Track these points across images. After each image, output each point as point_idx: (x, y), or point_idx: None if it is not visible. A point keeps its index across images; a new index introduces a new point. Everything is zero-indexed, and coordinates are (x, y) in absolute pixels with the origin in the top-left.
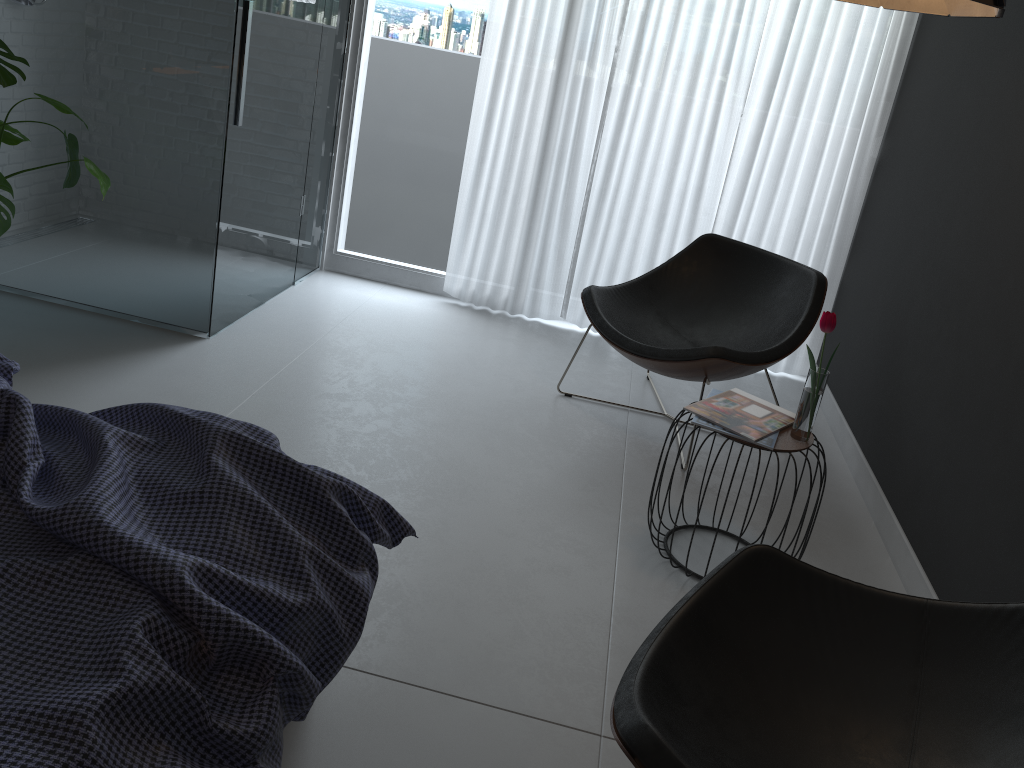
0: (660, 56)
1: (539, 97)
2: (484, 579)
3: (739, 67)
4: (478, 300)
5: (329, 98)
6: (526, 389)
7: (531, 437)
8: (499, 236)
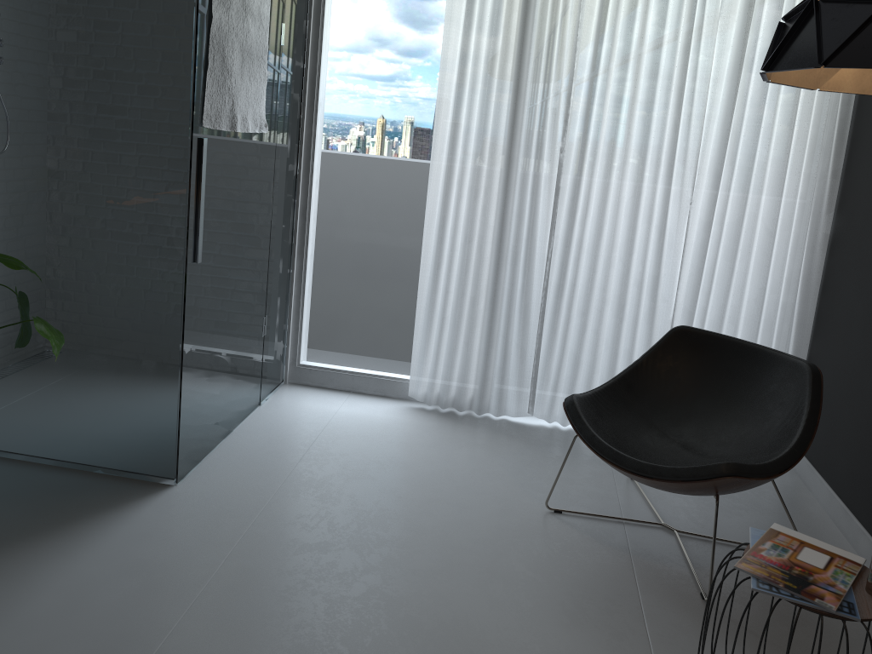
0: (605, 153)
1: (489, 201)
2: None
3: (684, 157)
4: (444, 403)
5: (285, 218)
6: (513, 509)
7: (533, 576)
8: (460, 338)
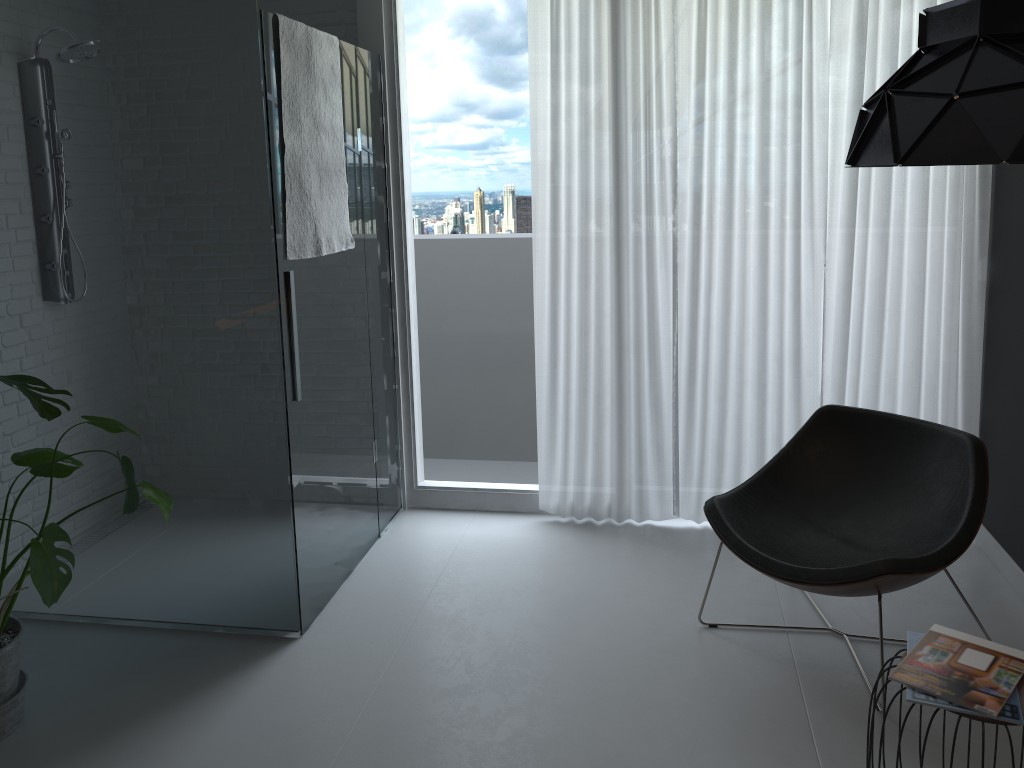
0: (722, 221)
1: (602, 287)
2: None
3: (810, 216)
4: (579, 513)
5: (383, 332)
6: (664, 627)
7: (689, 702)
8: (588, 439)
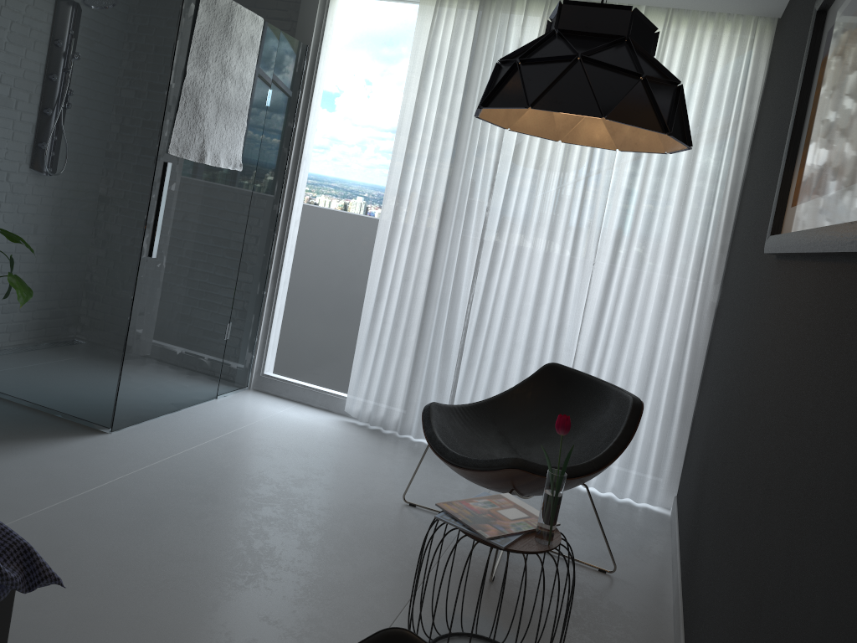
0: (523, 214)
1: (425, 247)
2: None
3: (589, 223)
4: (372, 420)
5: (260, 246)
6: (374, 496)
7: (352, 537)
8: (392, 364)
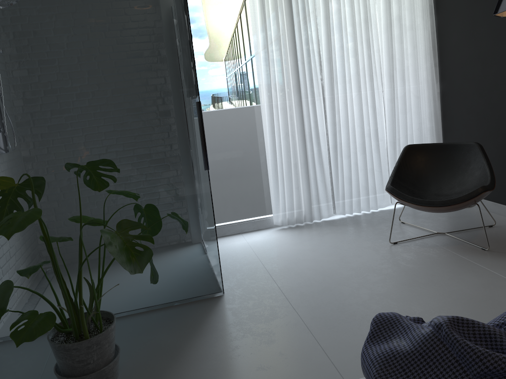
0: (340, 76)
1: (293, 112)
2: None
3: (375, 71)
4: (293, 221)
5: None
6: (377, 248)
7: (420, 266)
8: (293, 186)
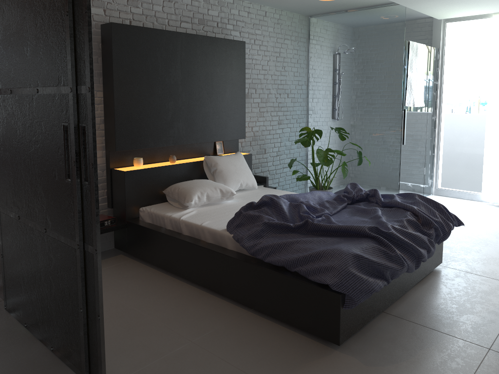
0: None
1: None
2: (492, 260)
3: None
4: (496, 201)
5: (431, 135)
6: None
7: None
8: None
